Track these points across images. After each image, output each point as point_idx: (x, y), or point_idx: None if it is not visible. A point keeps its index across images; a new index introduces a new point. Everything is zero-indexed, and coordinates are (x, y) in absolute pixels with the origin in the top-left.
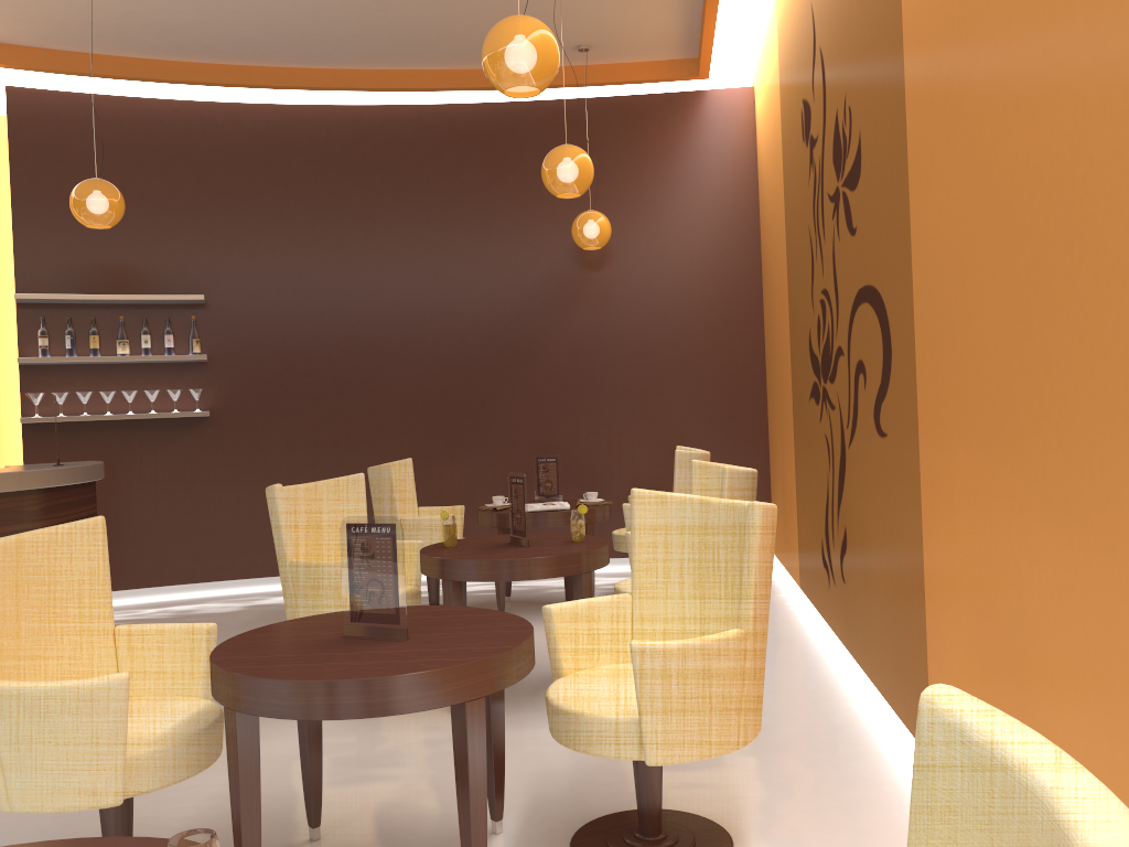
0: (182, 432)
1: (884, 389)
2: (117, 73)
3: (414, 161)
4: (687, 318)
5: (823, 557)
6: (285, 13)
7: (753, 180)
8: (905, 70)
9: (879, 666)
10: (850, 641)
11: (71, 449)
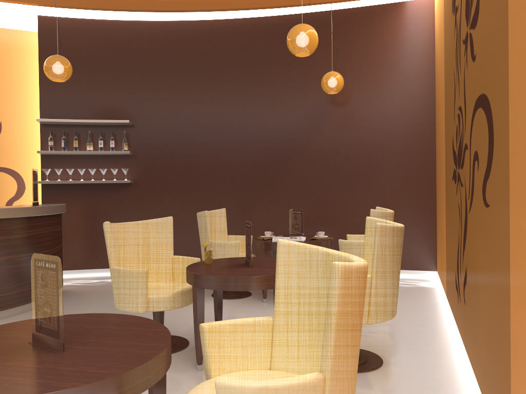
0: (119, 190)
1: (489, 171)
2: (88, 6)
3: (240, 48)
4: (389, 133)
5: (455, 282)
6: None
7: (432, 52)
8: None
9: (481, 374)
10: (467, 345)
11: (64, 197)
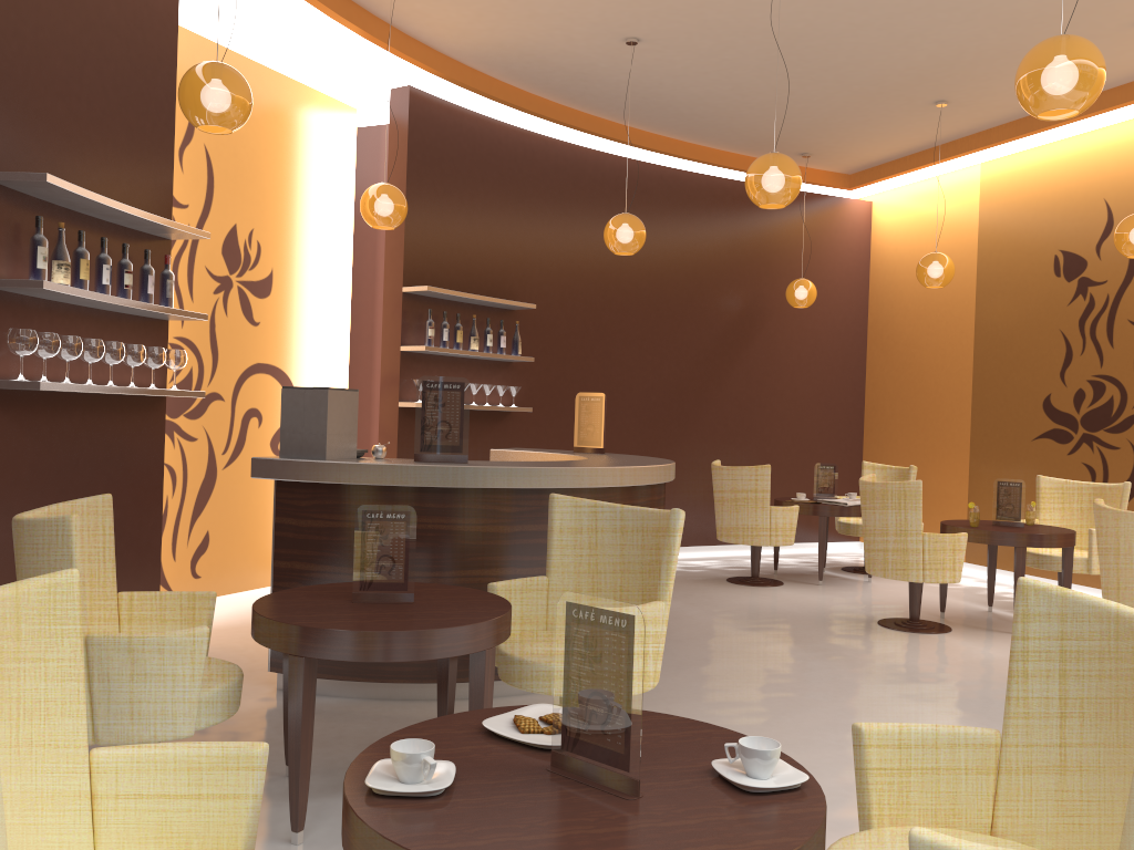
0: (493, 424)
1: None
2: (500, 96)
3: (656, 211)
4: (820, 364)
5: None
6: (688, 93)
7: (867, 269)
8: None
9: None
10: None
11: None
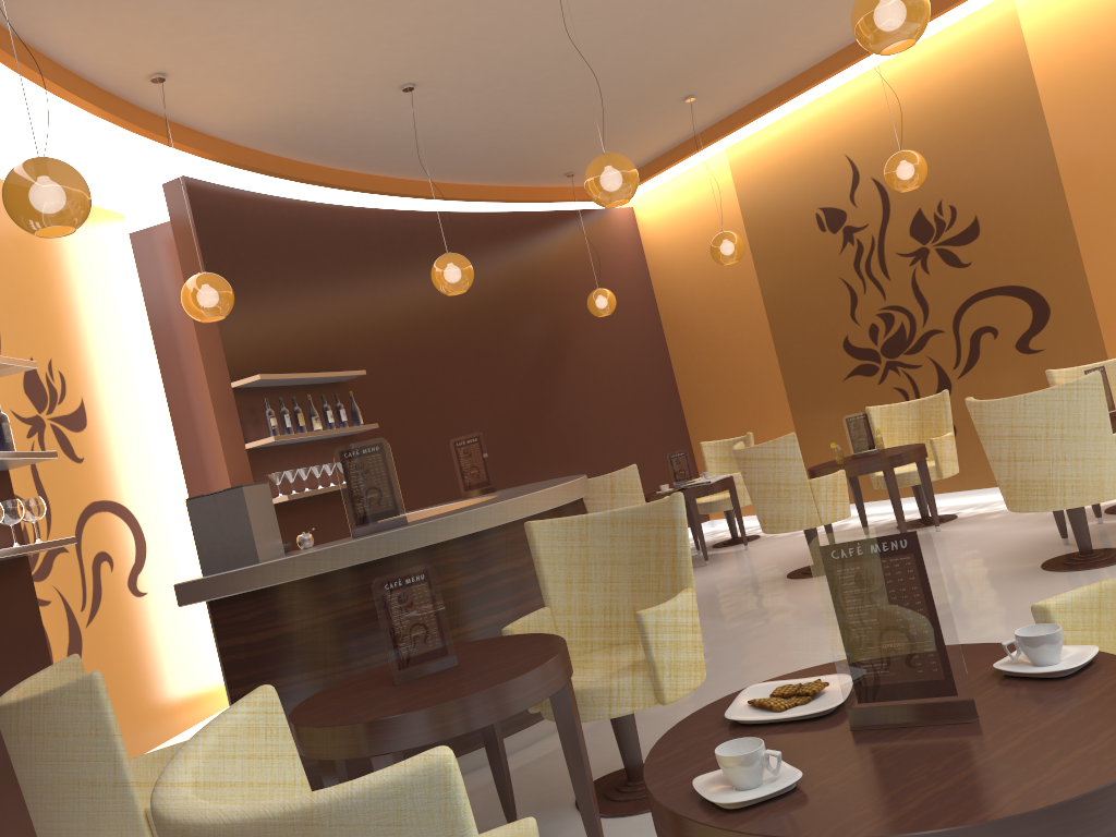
0: None
1: (1037, 329)
2: (277, 170)
3: None
4: (631, 365)
5: None
6: (461, 132)
7: (646, 269)
8: (1065, 185)
9: None
10: (968, 483)
11: (293, 528)
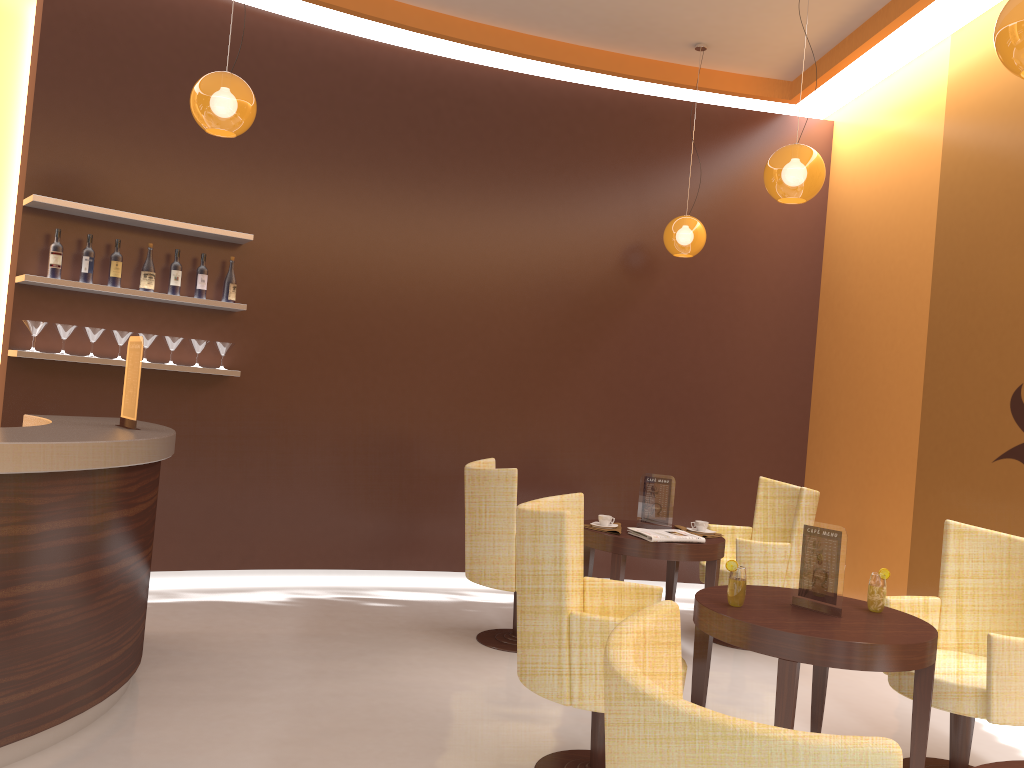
0: (196, 391)
1: None
2: None
3: (488, 128)
4: (742, 340)
5: None
6: None
7: (822, 213)
8: None
9: None
10: None
11: (63, 395)
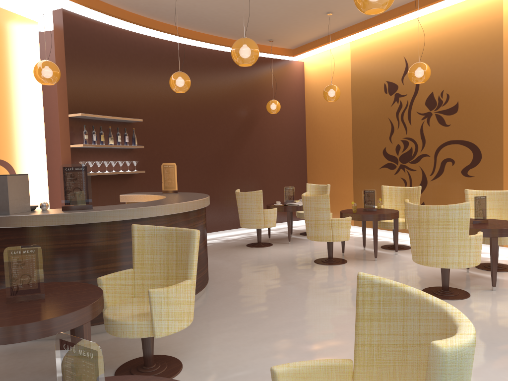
0: (125, 180)
1: (473, 165)
2: (113, 13)
3: (201, 70)
4: (285, 139)
5: None
6: (209, 10)
7: (303, 93)
8: (504, 95)
9: None
10: None
11: None
